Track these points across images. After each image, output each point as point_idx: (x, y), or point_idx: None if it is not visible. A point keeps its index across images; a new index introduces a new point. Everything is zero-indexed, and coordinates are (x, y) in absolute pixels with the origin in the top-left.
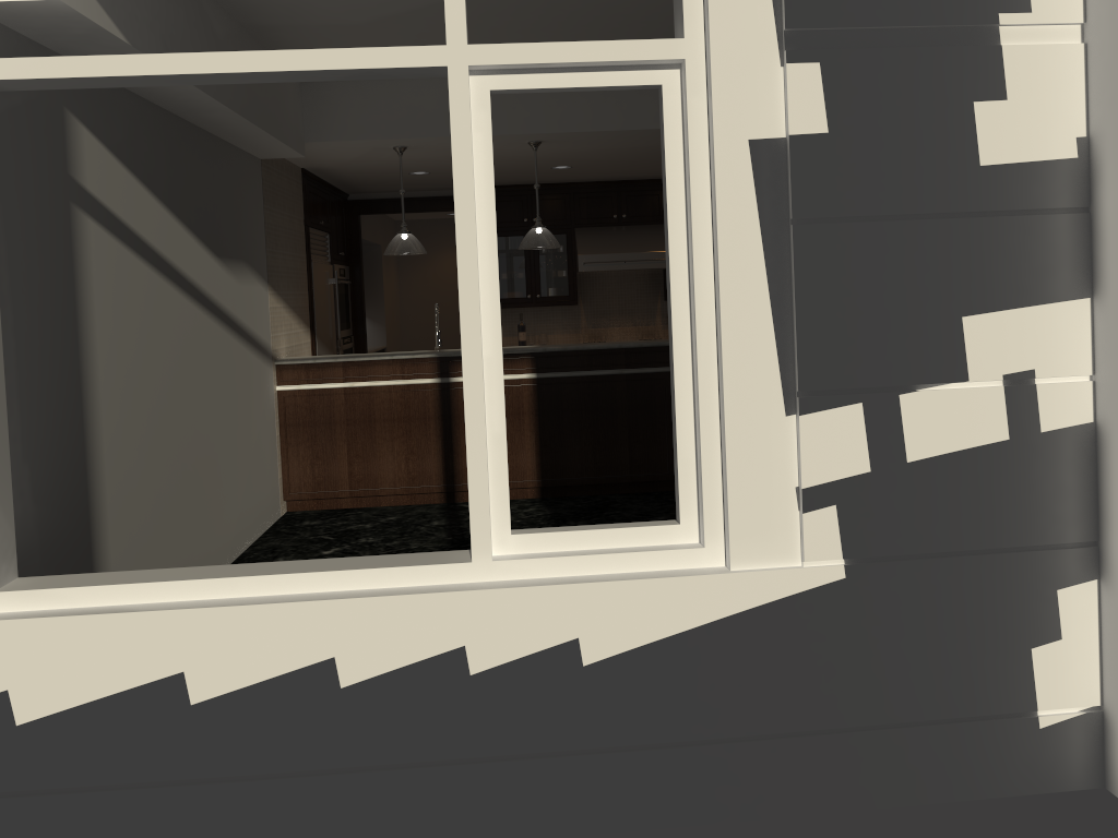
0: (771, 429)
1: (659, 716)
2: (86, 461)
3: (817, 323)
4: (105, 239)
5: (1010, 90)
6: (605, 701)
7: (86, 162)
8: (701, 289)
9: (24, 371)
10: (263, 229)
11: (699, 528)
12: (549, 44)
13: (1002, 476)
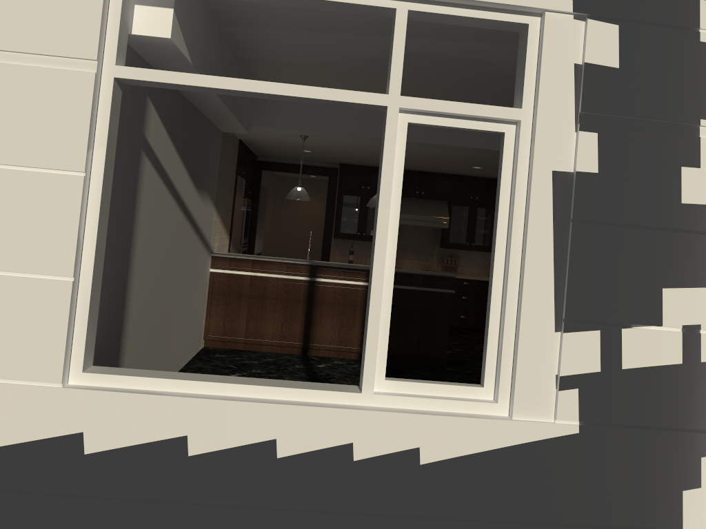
0: (545, 338)
1: (461, 501)
2: (124, 301)
3: (579, 280)
4: (151, 171)
5: (702, 162)
6: (430, 487)
7: (151, 126)
8: (514, 251)
9: (108, 244)
10: (218, 173)
11: (494, 391)
12: (446, 101)
13: (676, 384)
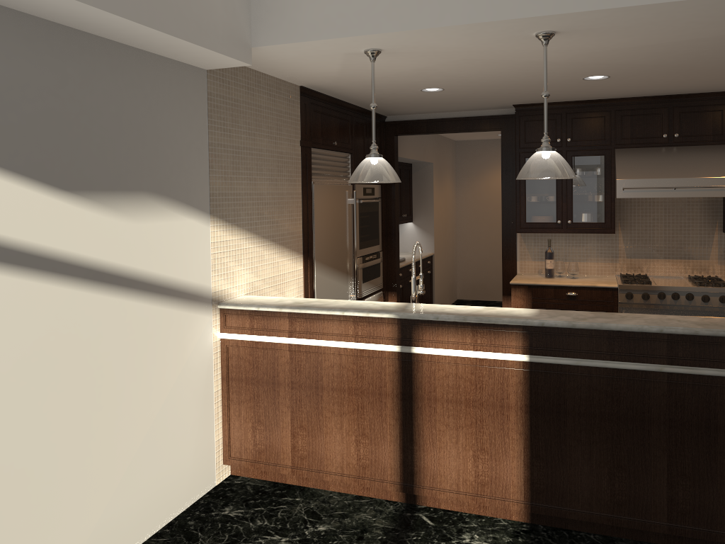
0: None
1: None
2: None
3: None
4: None
5: None
6: None
7: None
8: None
9: None
10: (205, 152)
11: None
12: None
13: None
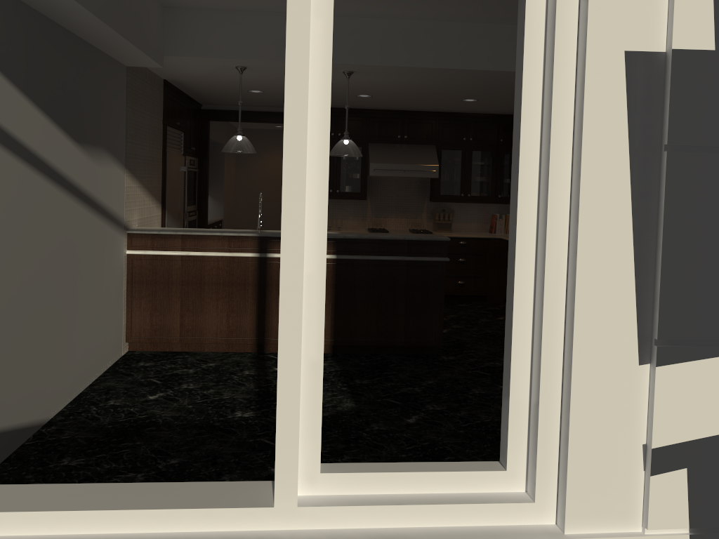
0: (622, 378)
1: None
2: None
3: (684, 264)
4: None
5: None
6: None
7: None
8: (555, 216)
9: None
10: (124, 123)
11: (526, 476)
12: None
13: None
